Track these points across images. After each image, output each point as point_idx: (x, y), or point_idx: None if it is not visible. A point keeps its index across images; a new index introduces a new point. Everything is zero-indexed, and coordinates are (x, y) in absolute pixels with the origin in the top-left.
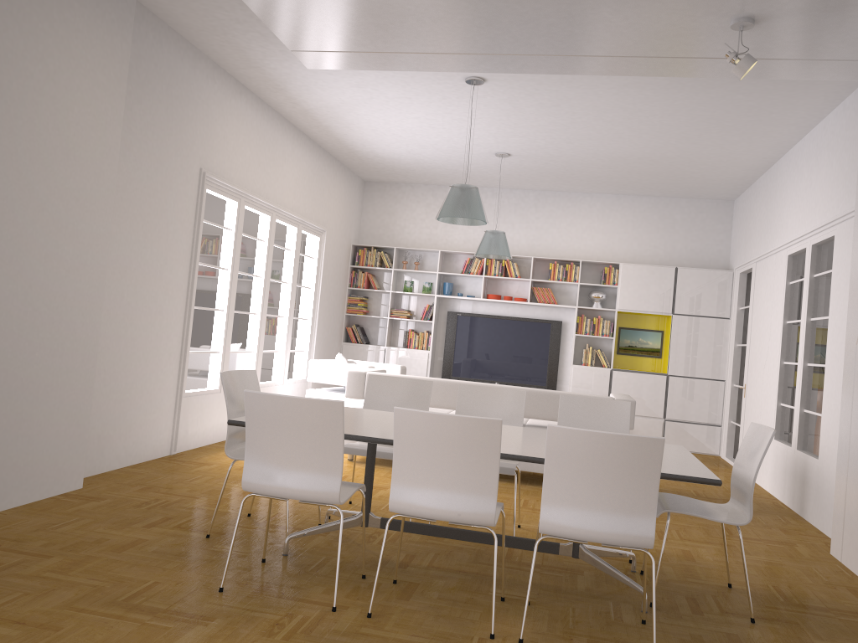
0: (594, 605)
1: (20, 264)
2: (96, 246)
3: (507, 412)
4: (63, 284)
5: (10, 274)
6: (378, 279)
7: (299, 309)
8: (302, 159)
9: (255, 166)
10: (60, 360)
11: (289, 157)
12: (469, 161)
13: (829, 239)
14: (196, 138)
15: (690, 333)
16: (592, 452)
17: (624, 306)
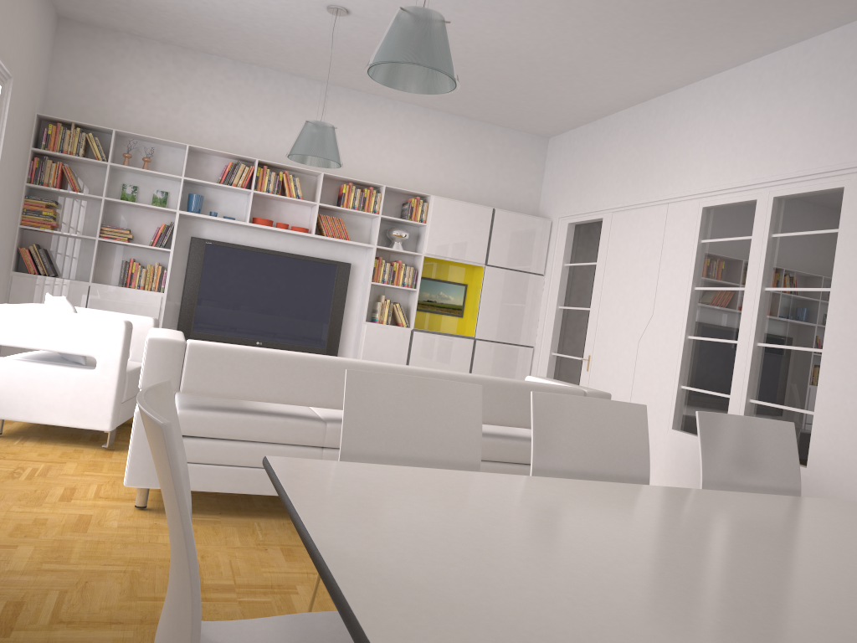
0: None
1: None
2: None
3: (619, 447)
4: None
5: None
6: (77, 176)
7: None
8: None
9: None
10: None
11: None
12: (273, 12)
13: (821, 191)
14: None
15: (503, 290)
16: None
17: (433, 251)
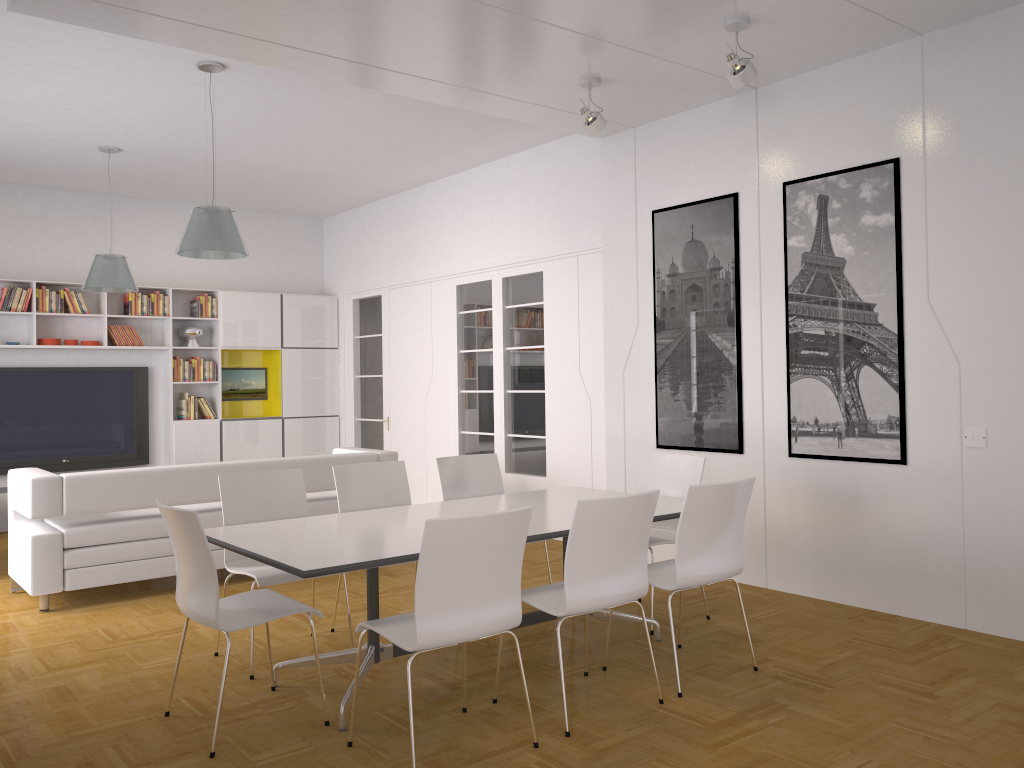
0: (629, 650)
1: None
2: None
3: (391, 489)
4: None
5: None
6: None
7: None
8: None
9: None
10: None
11: None
12: (42, 151)
13: (531, 273)
14: None
15: (302, 368)
16: (718, 502)
17: (229, 343)
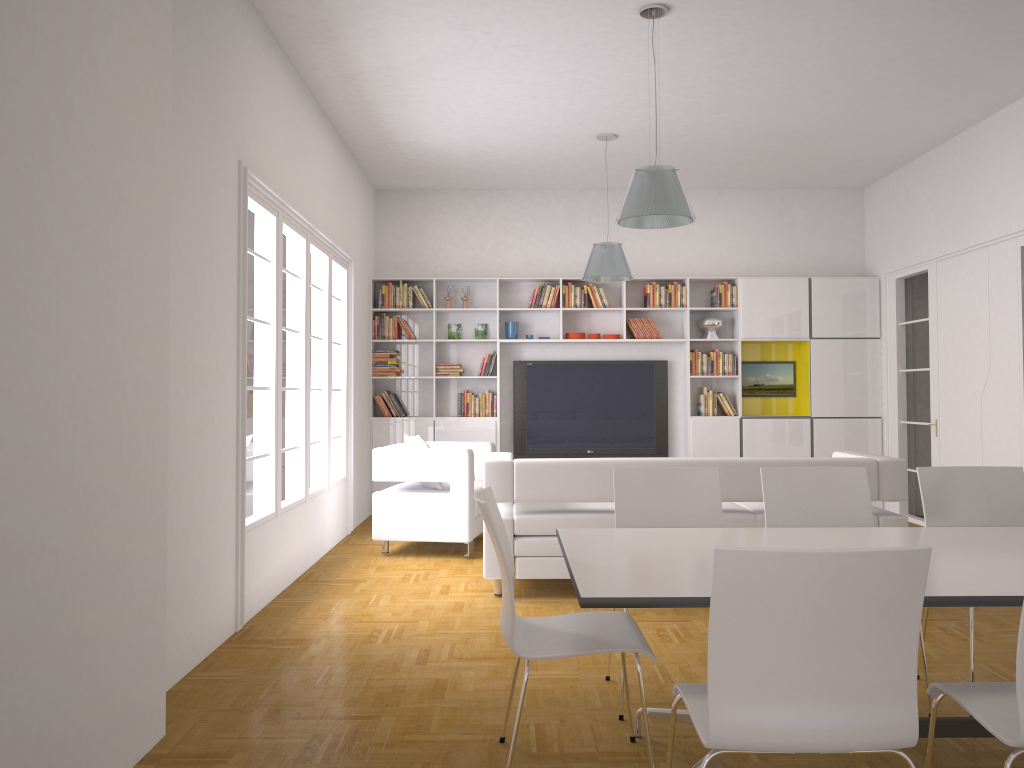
0: None
1: (61, 332)
2: (155, 292)
3: (843, 503)
4: (119, 366)
5: (48, 354)
6: (410, 325)
7: (333, 376)
8: (327, 154)
9: (289, 161)
10: (125, 511)
11: (317, 151)
12: (551, 149)
13: None
14: (231, 110)
15: (835, 361)
16: None
17: (750, 334)
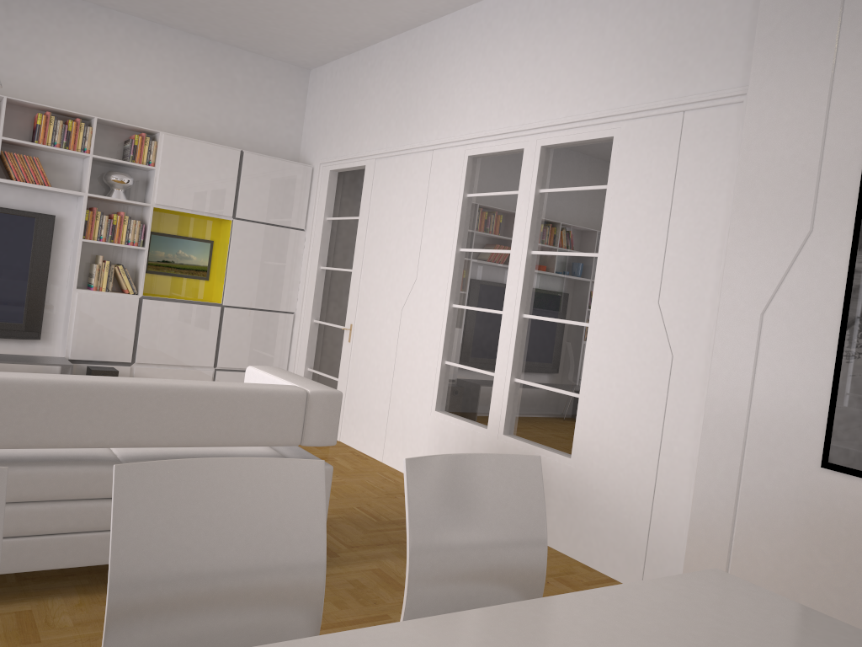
0: None
1: None
2: None
3: (277, 534)
4: None
5: None
6: None
7: None
8: None
9: None
10: None
11: None
12: None
13: (590, 141)
14: None
15: (256, 247)
16: None
17: (165, 201)
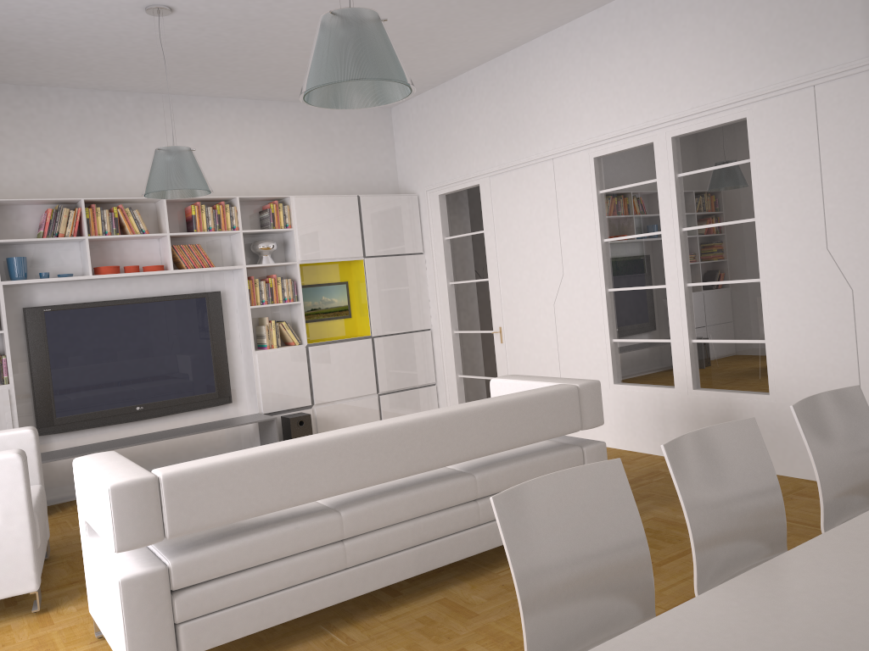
0: None
1: None
2: None
3: (747, 472)
4: None
5: None
6: None
7: None
8: None
9: None
10: None
11: None
12: (73, 22)
13: (721, 124)
14: None
15: (388, 278)
16: None
17: (308, 256)
